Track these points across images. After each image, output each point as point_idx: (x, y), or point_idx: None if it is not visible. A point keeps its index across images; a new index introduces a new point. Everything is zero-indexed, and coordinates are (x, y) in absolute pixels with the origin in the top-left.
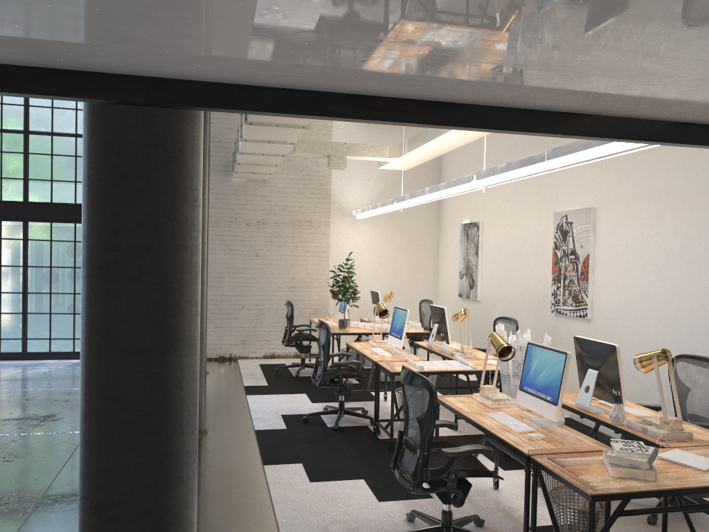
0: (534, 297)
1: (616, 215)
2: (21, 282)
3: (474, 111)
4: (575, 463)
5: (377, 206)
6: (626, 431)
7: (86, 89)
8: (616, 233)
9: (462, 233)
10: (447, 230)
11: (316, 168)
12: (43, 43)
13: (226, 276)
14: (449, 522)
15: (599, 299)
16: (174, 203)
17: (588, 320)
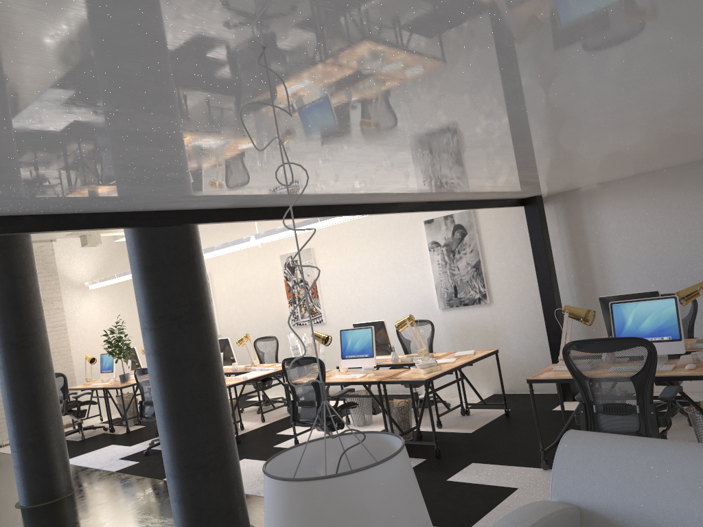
0: (274, 319)
1: (330, 250)
2: None
3: (369, 206)
4: (403, 376)
5: (128, 273)
6: (403, 363)
7: (240, 216)
8: (332, 262)
9: None
10: None
11: (38, 249)
12: (254, 199)
13: None
14: None
15: (329, 308)
16: (204, 273)
17: (323, 324)
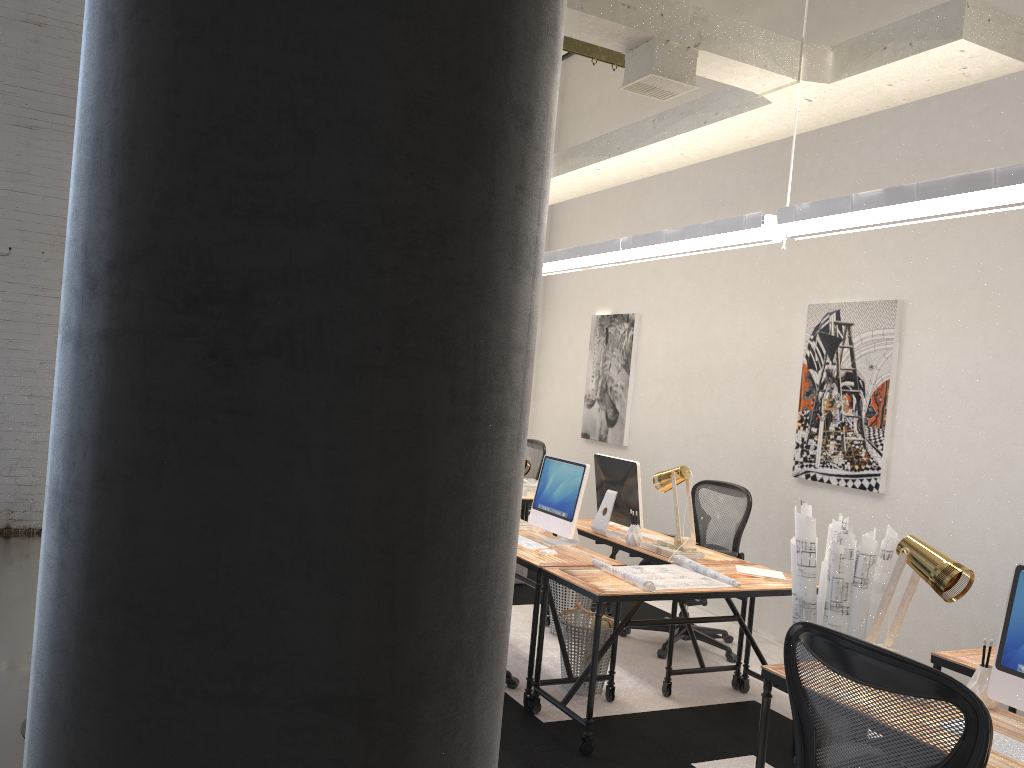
0: (751, 448)
1: (954, 316)
2: None
3: None
4: None
5: None
6: None
7: None
8: (952, 348)
9: (596, 331)
10: (561, 325)
11: None
12: None
13: None
14: None
15: (905, 460)
16: (534, 55)
17: (876, 495)
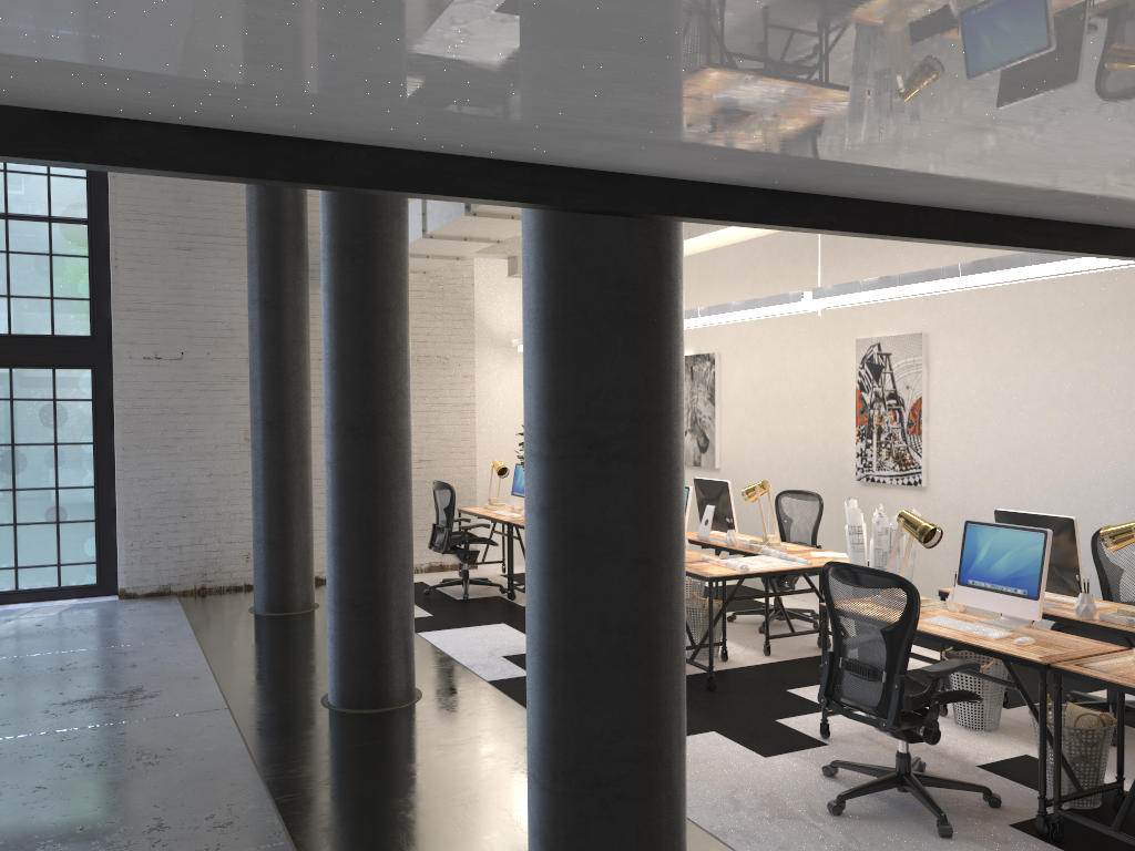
0: (822, 460)
1: (964, 344)
2: None
3: (1133, 237)
4: (1111, 667)
5: None
6: (1105, 626)
7: (777, 214)
8: (965, 368)
9: None
10: None
11: (450, 274)
12: (823, 164)
13: (316, 447)
14: (909, 768)
15: (939, 459)
16: (677, 351)
17: (920, 488)
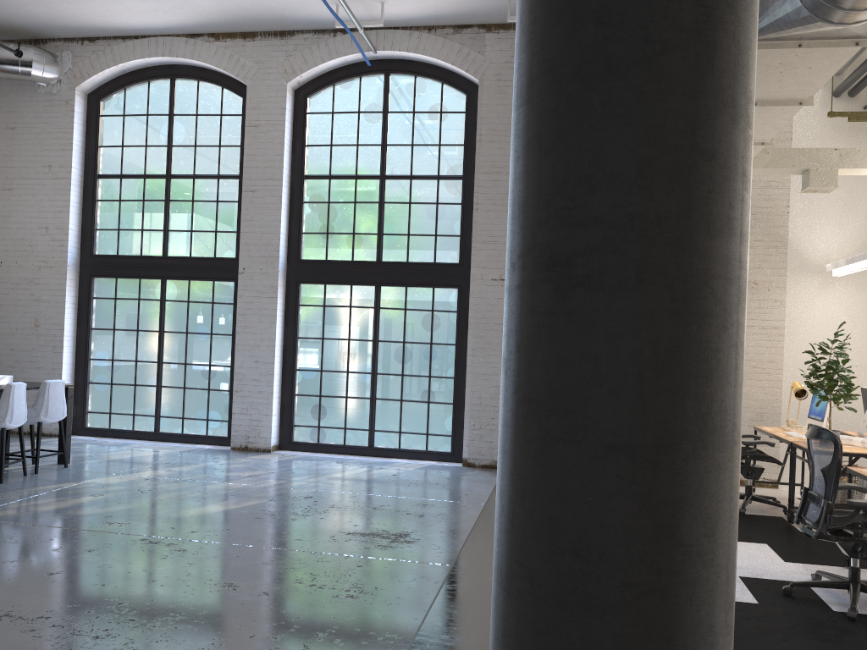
0: None
1: None
2: (370, 361)
3: None
4: None
5: None
6: None
7: None
8: None
9: None
10: None
11: (764, 203)
12: None
13: None
14: None
15: None
16: (715, 121)
17: None
